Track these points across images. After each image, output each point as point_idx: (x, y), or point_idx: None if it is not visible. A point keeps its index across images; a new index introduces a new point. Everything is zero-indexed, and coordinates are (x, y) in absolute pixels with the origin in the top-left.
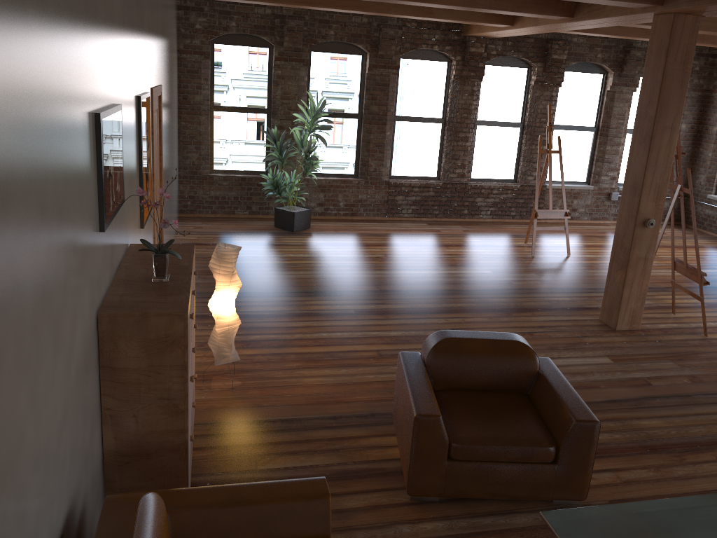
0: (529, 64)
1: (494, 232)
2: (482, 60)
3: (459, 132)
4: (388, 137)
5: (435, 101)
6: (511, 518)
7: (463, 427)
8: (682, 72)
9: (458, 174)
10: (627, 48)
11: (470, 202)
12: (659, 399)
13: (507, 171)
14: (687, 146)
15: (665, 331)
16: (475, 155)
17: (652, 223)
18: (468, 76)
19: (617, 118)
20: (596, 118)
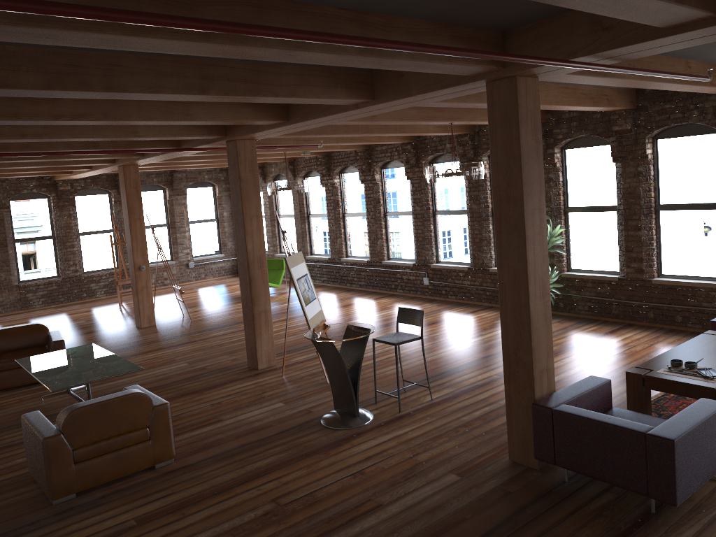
0: (109, 191)
1: (103, 303)
2: (71, 194)
3: (66, 242)
4: (11, 254)
5: (44, 225)
6: (31, 388)
7: (5, 358)
8: (136, 192)
9: (72, 270)
10: (172, 173)
11: (86, 287)
12: (138, 345)
13: (111, 262)
14: (231, 225)
15: (170, 322)
16: (84, 256)
17: (143, 267)
18: (64, 205)
19: (179, 216)
20: (166, 218)
